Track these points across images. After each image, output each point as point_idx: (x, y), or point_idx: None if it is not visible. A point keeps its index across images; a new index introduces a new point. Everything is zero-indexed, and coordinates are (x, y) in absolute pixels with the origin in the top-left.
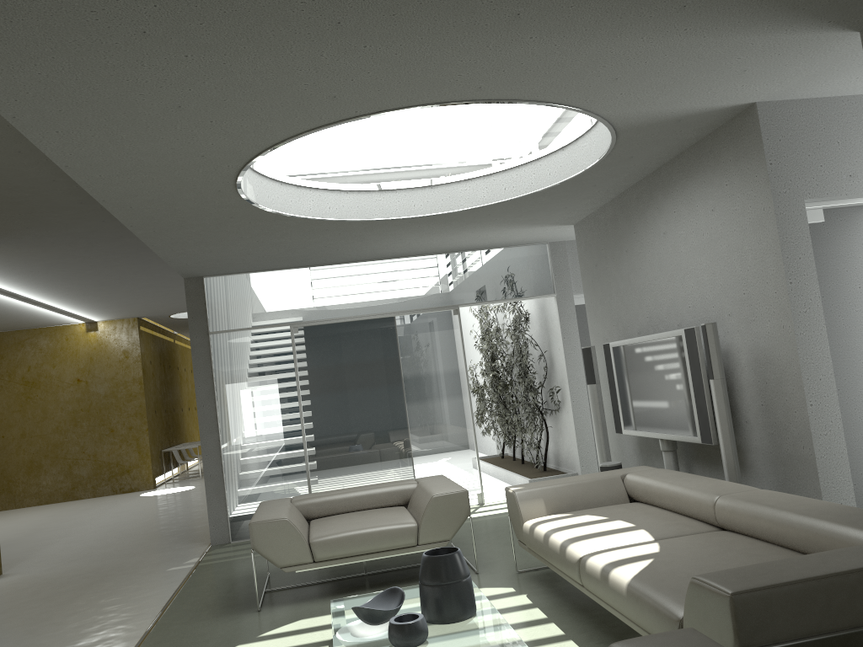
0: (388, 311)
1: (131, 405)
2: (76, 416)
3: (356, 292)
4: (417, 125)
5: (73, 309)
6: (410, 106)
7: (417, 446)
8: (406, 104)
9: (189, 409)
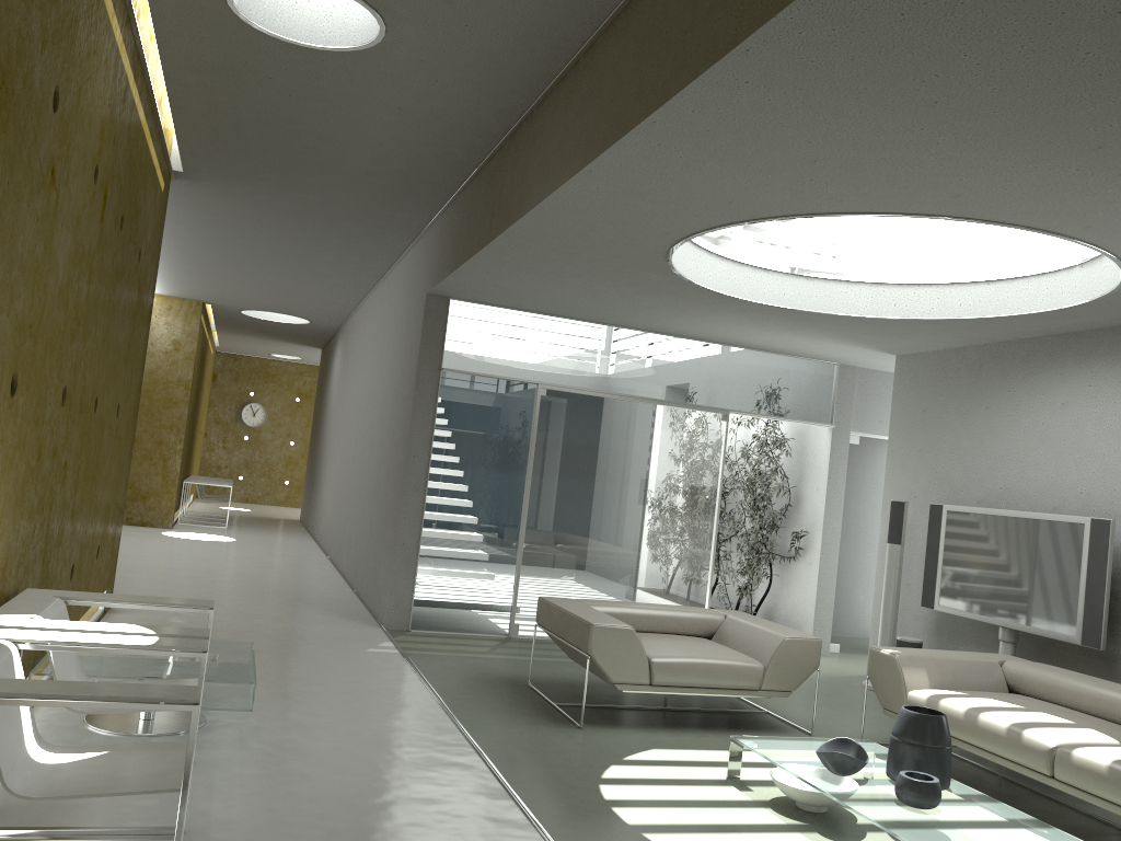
0: (650, 396)
1: (167, 413)
2: None
3: (620, 365)
4: (896, 221)
5: None
6: (1000, 222)
7: (647, 564)
8: (1000, 220)
9: (198, 432)
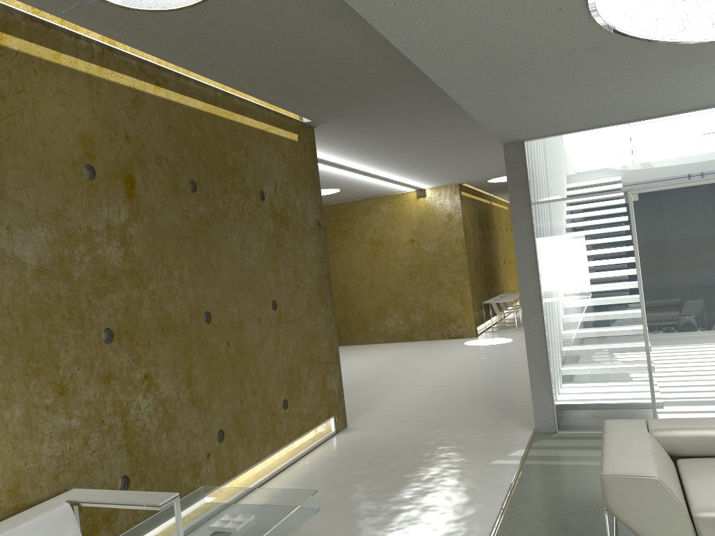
0: None
1: (454, 263)
2: (411, 271)
3: None
4: None
5: (404, 180)
6: None
7: None
8: None
9: (504, 263)
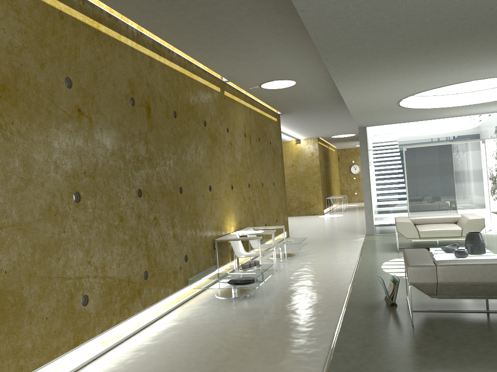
0: (449, 141)
1: (314, 177)
2: (291, 181)
3: (433, 133)
4: None
5: (294, 135)
6: (471, 80)
7: (459, 202)
8: (470, 80)
9: (333, 180)
